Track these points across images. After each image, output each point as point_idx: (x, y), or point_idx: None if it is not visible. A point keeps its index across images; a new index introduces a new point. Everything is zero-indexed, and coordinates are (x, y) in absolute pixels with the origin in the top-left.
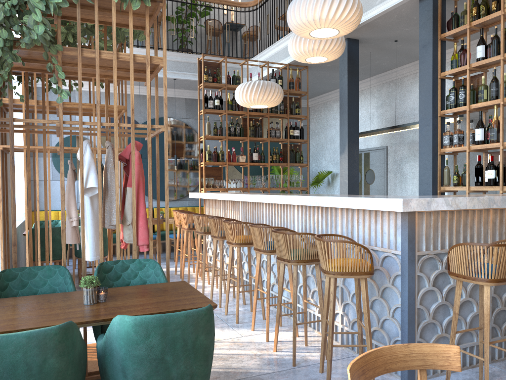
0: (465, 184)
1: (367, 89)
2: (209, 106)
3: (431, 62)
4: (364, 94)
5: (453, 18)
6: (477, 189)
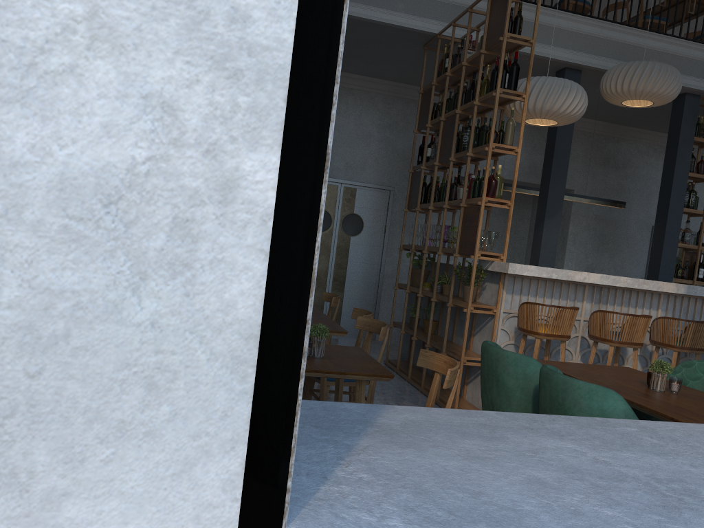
0: (687, 278)
1: (363, 91)
2: (506, 85)
3: (689, 159)
4: (355, 97)
5: (699, 126)
6: (700, 284)
